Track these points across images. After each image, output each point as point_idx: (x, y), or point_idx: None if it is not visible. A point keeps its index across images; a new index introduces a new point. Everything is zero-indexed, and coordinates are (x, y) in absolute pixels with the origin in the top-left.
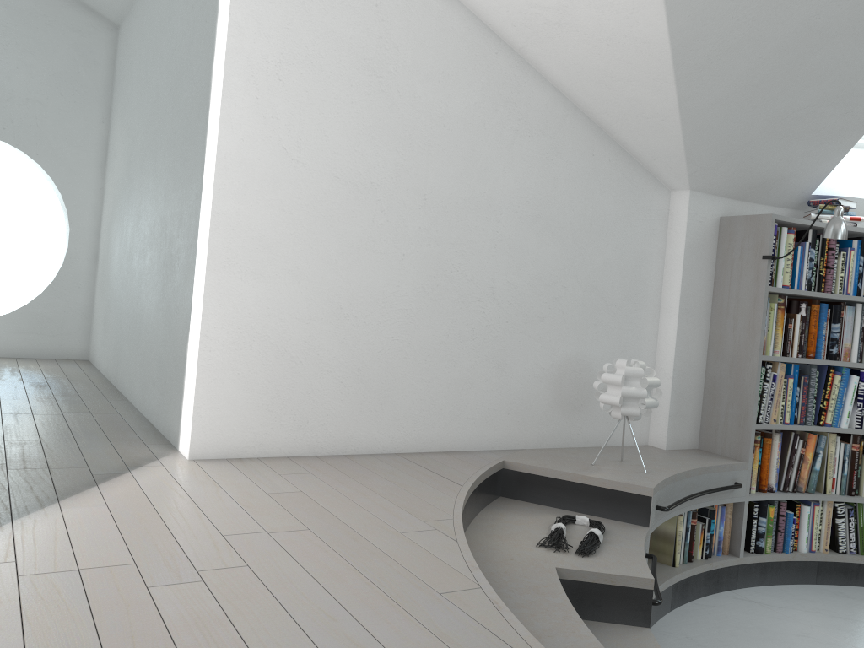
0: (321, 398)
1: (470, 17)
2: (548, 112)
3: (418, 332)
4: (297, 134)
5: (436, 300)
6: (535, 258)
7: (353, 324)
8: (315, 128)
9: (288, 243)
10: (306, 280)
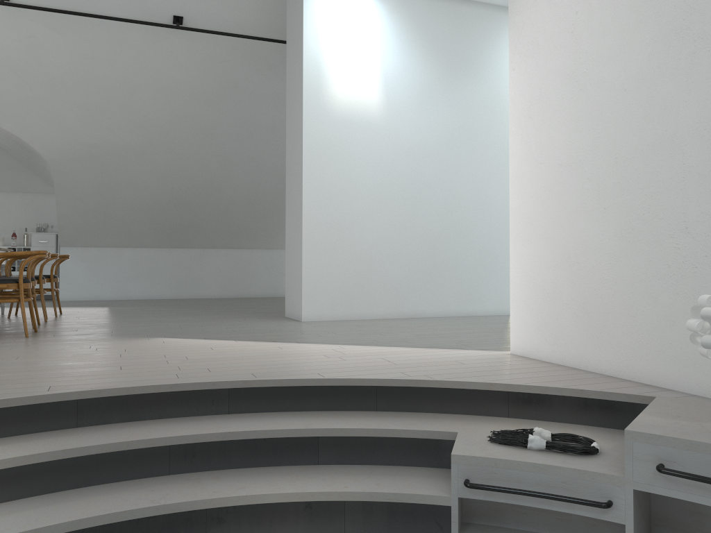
0: (564, 323)
1: None
2: None
3: (621, 271)
4: (539, 146)
5: (633, 242)
6: None
7: (577, 268)
8: (547, 137)
9: (540, 218)
10: (550, 240)
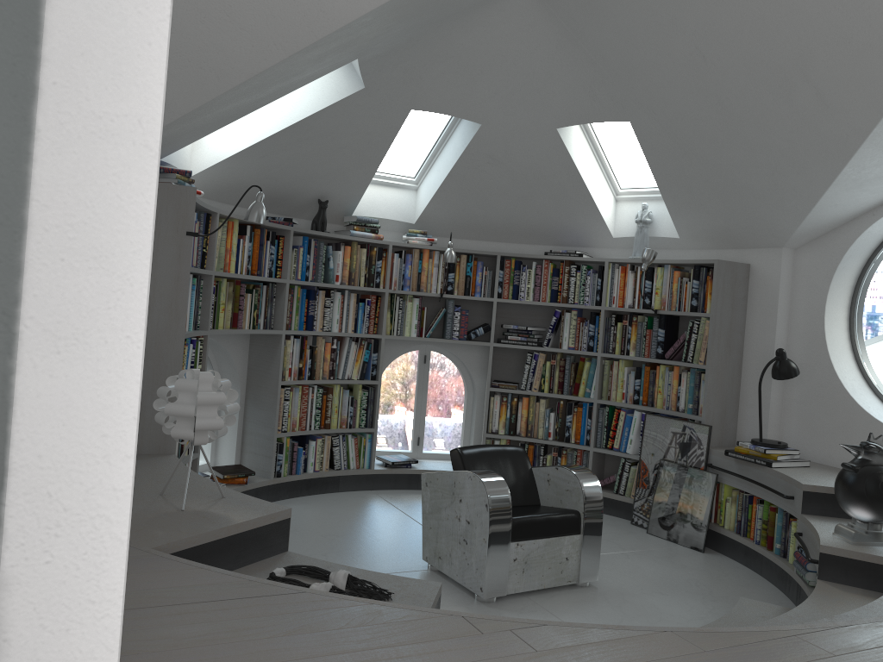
0: None
1: None
2: None
3: None
4: None
5: None
6: None
7: None
8: None
9: None
10: None
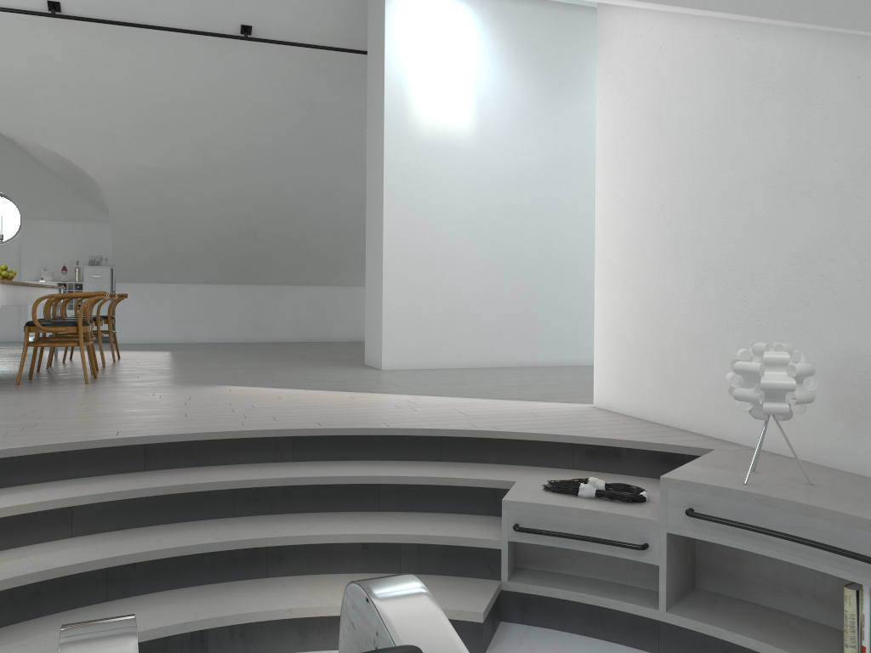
0: (643, 375)
1: (714, 23)
2: (794, 61)
3: (695, 323)
4: (623, 187)
5: (706, 293)
6: (793, 232)
7: (656, 318)
8: (631, 178)
9: (623, 263)
10: (632, 288)
